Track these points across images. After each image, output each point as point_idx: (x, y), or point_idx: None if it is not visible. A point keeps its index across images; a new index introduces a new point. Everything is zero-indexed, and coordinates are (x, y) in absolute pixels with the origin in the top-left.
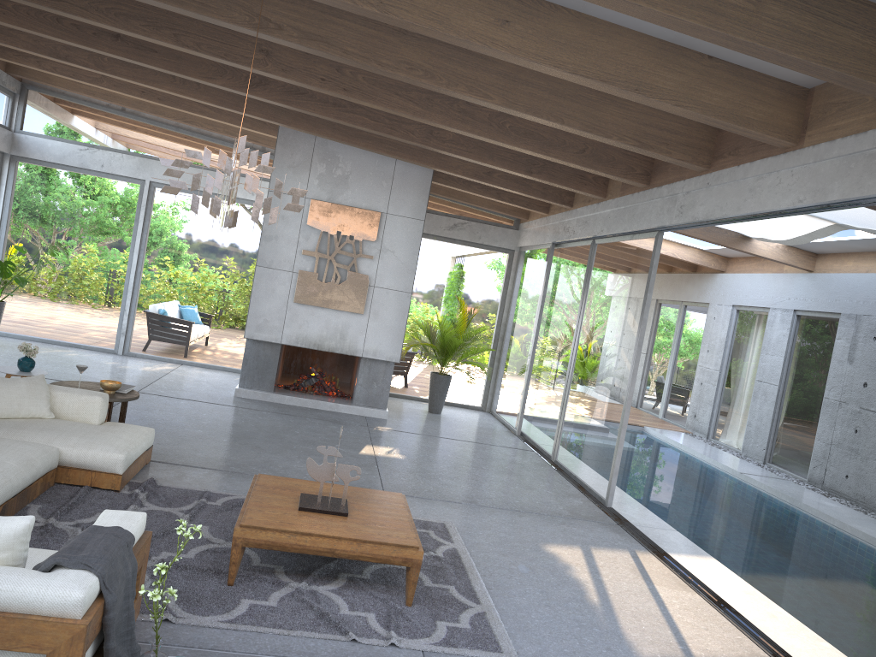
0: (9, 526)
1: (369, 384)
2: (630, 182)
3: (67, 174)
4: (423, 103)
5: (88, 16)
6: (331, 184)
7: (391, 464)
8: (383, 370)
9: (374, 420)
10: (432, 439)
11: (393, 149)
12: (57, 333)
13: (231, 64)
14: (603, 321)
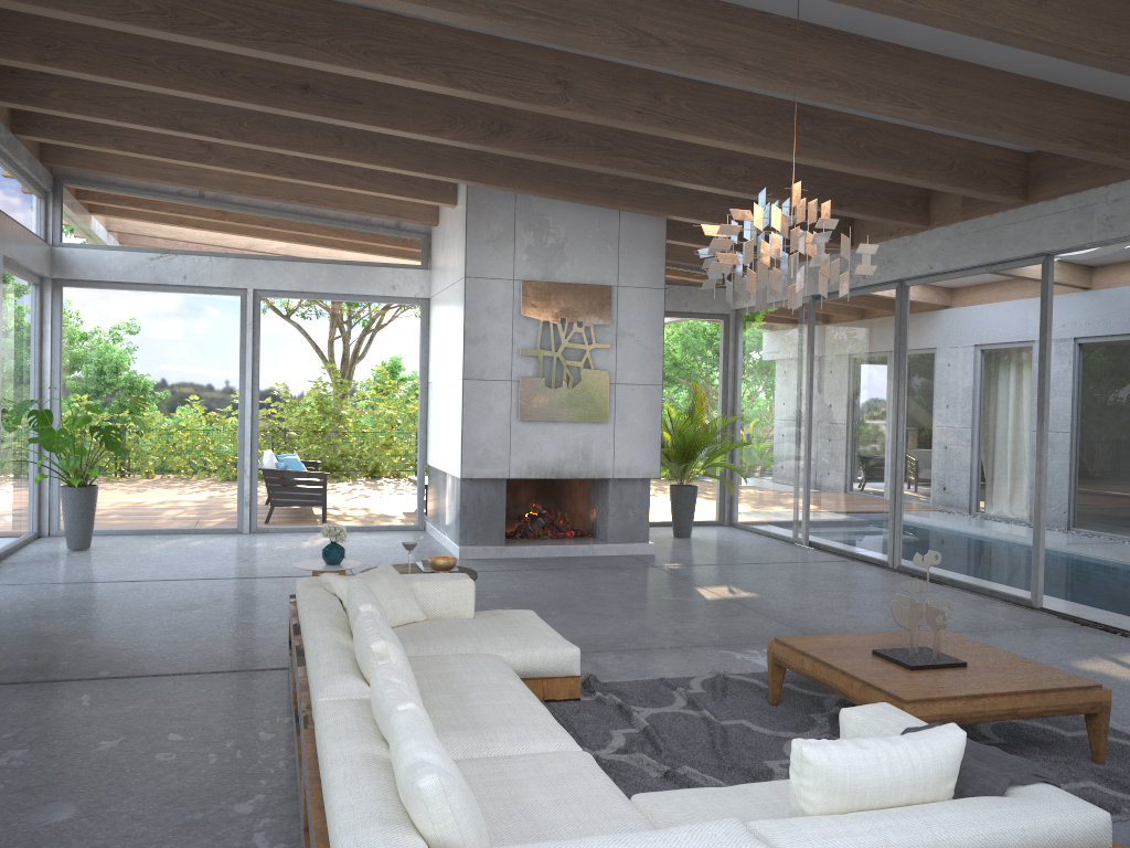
0: (950, 742)
1: (624, 512)
2: (1002, 199)
3: (135, 295)
4: (761, 130)
5: (329, 59)
6: (543, 257)
7: (760, 604)
8: (638, 492)
9: (645, 558)
10: (740, 567)
11: (633, 200)
12: (153, 518)
13: (517, 105)
14: (955, 380)
